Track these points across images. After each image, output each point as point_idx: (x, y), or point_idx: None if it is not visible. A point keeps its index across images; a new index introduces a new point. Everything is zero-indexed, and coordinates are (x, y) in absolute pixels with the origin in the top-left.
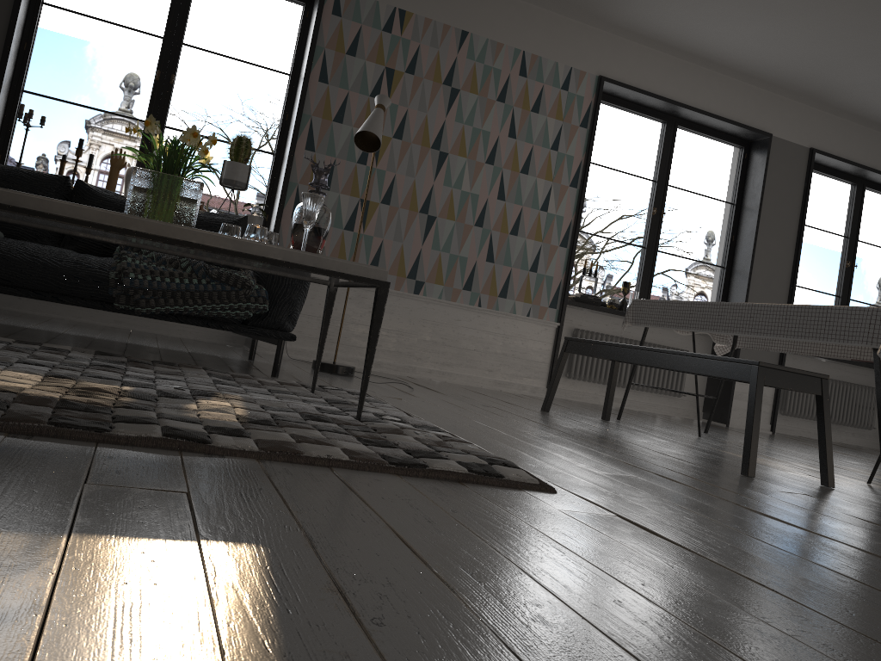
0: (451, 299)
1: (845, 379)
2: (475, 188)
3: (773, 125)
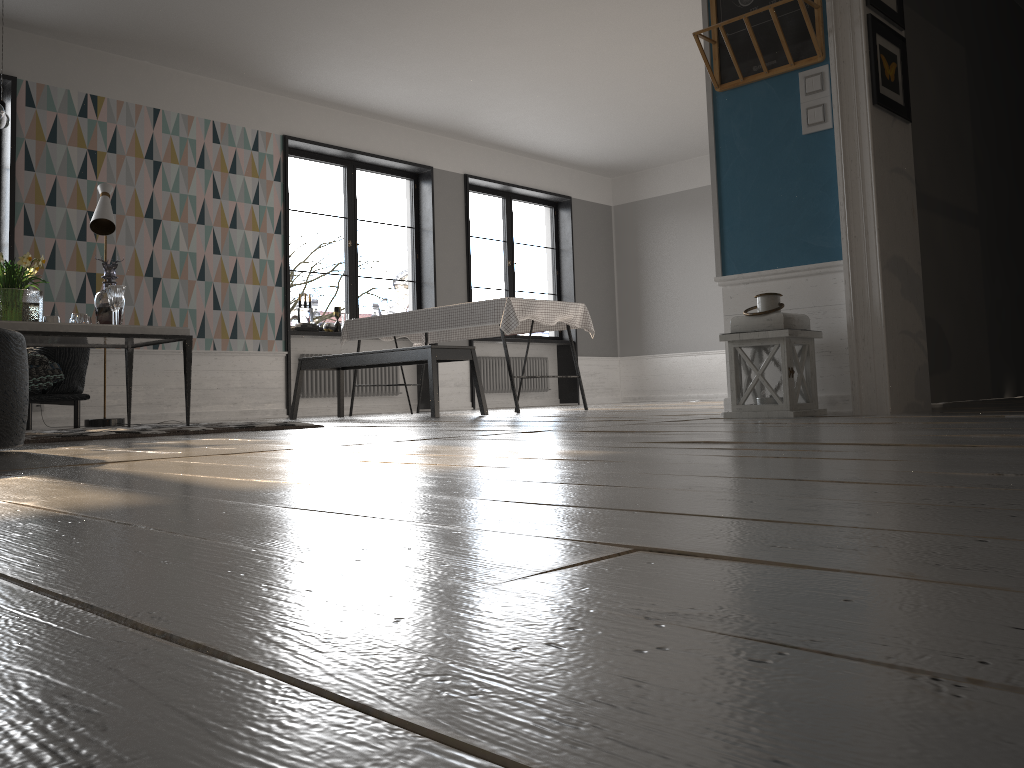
0: None
1: (523, 355)
2: (192, 248)
3: (433, 159)
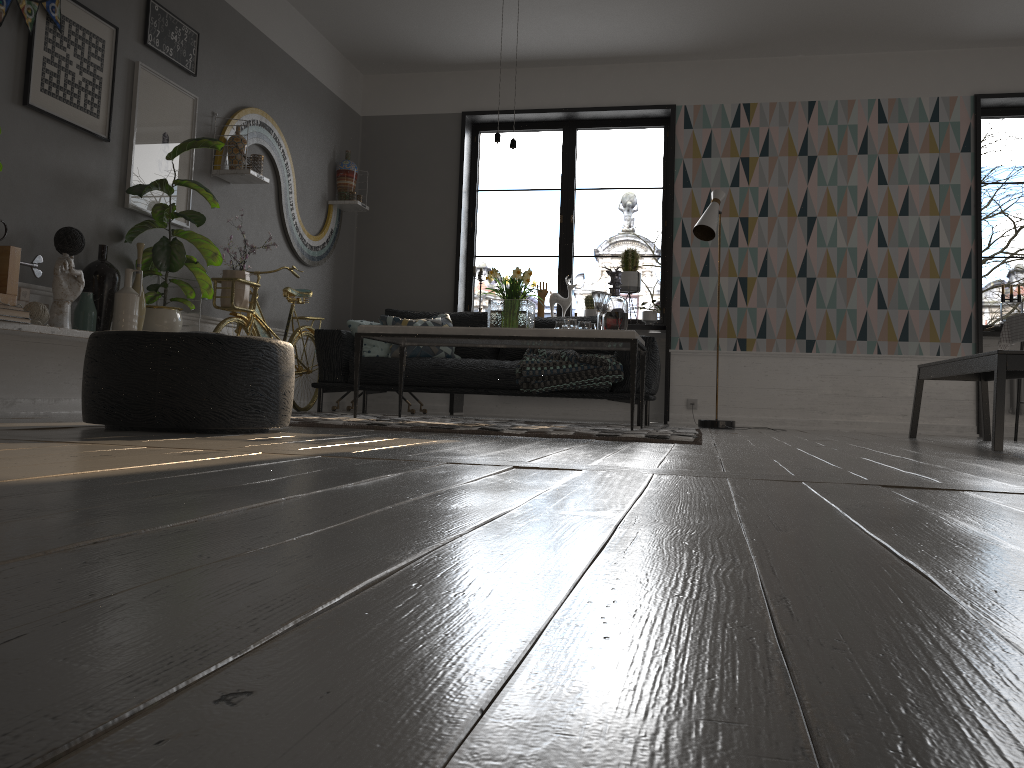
0: (846, 352)
1: None
2: (851, 242)
3: None
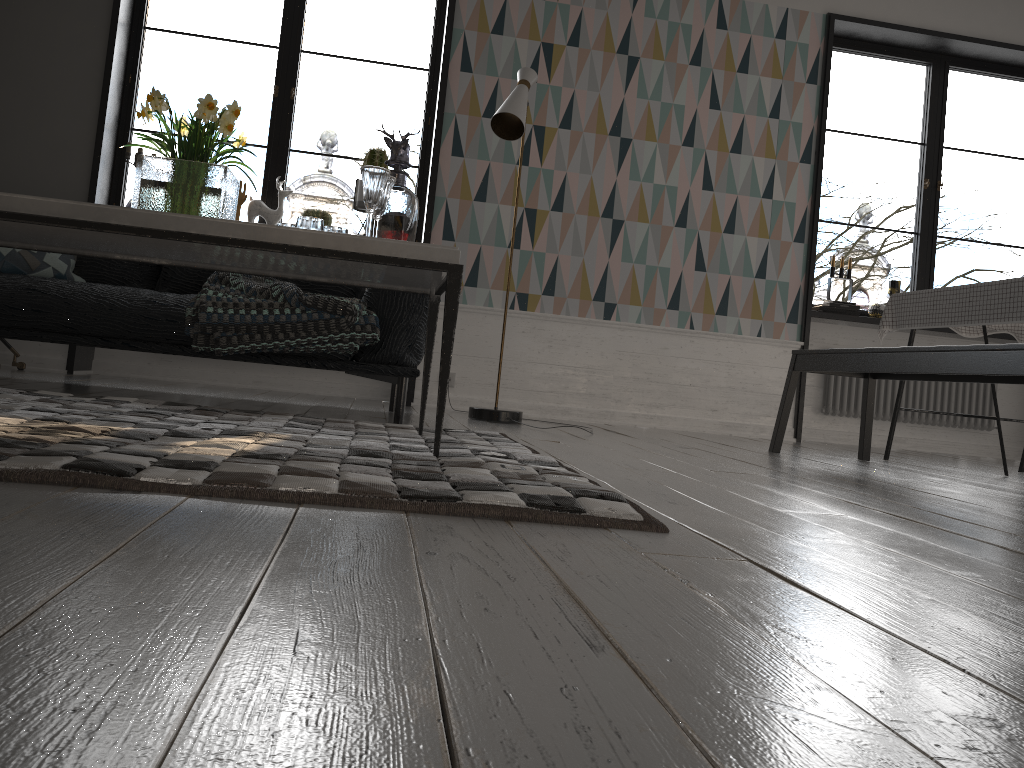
0: (653, 323)
1: None
2: (671, 179)
3: None
